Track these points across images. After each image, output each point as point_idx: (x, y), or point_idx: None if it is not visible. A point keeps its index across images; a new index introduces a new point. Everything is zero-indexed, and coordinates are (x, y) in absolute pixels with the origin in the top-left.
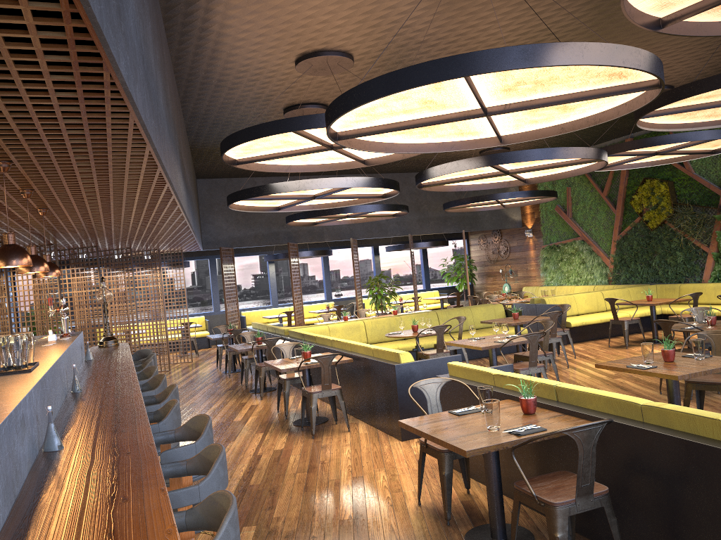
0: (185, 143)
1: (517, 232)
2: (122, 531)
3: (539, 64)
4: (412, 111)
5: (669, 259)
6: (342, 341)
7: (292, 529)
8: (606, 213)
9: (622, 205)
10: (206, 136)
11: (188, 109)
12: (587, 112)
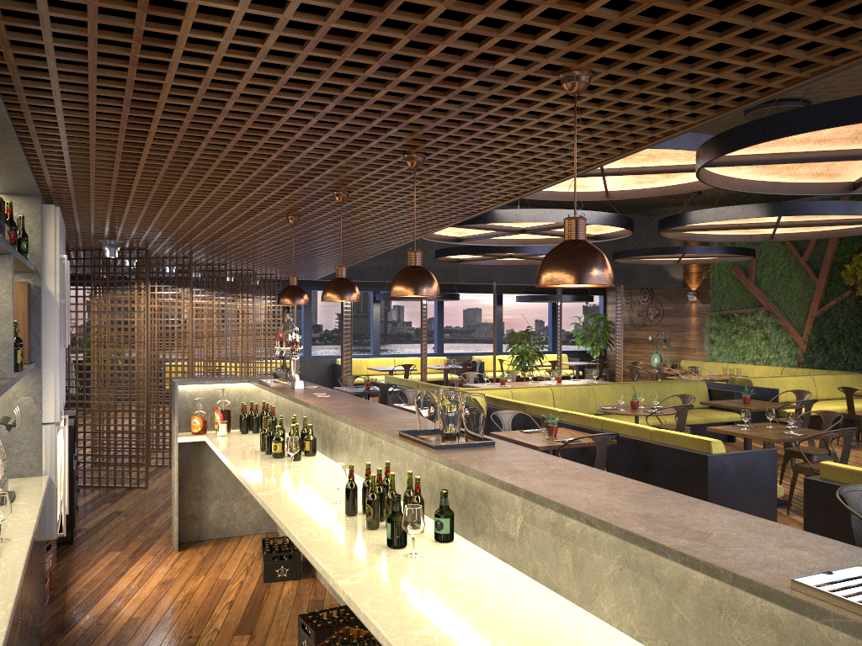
0: None
1: (676, 293)
2: None
3: None
4: (827, 141)
5: None
6: (584, 415)
7: None
8: (803, 282)
9: (827, 275)
10: None
11: None
12: None
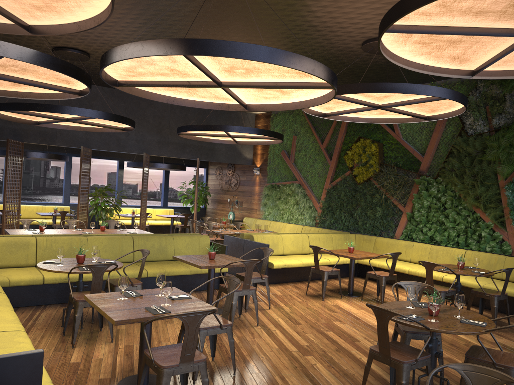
0: None
1: (248, 168)
2: None
3: None
4: None
5: (369, 213)
6: None
7: None
8: (322, 163)
9: (337, 158)
10: None
11: None
12: None
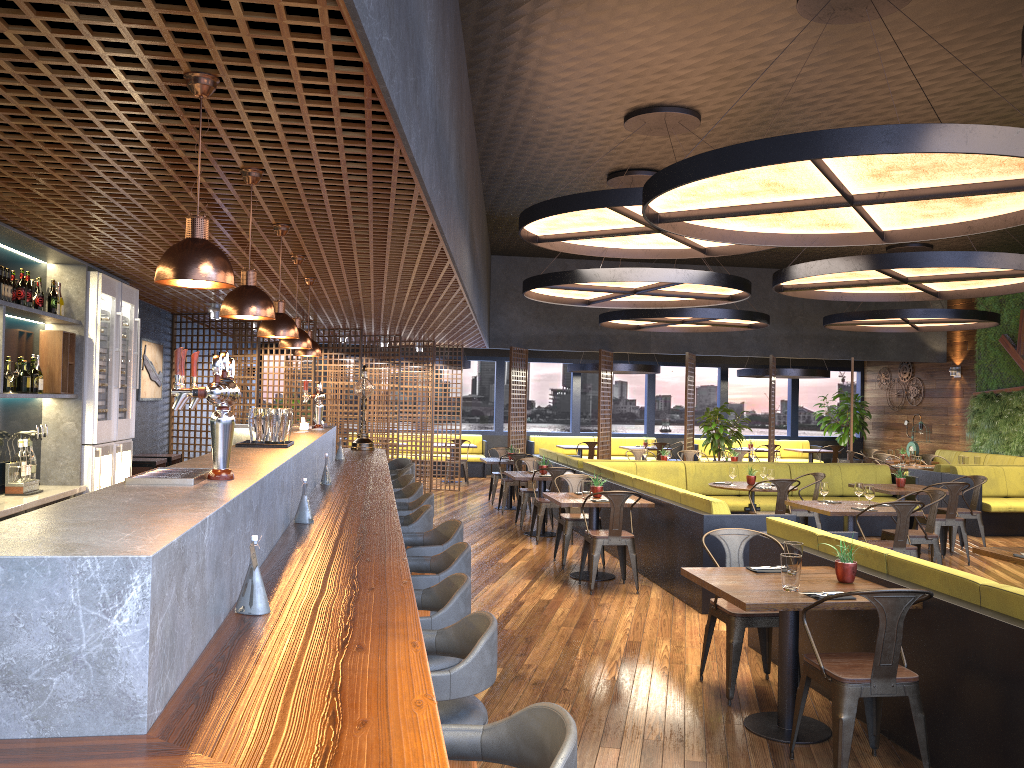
0: (479, 210)
1: (938, 369)
2: (364, 577)
3: (905, 149)
4: (752, 194)
5: None
6: (645, 480)
7: (543, 678)
8: None
9: None
10: (507, 202)
11: (487, 168)
12: (1003, 208)
